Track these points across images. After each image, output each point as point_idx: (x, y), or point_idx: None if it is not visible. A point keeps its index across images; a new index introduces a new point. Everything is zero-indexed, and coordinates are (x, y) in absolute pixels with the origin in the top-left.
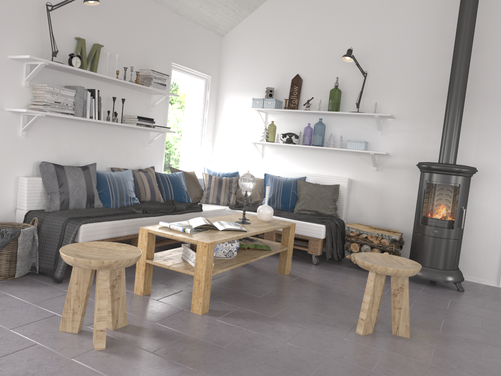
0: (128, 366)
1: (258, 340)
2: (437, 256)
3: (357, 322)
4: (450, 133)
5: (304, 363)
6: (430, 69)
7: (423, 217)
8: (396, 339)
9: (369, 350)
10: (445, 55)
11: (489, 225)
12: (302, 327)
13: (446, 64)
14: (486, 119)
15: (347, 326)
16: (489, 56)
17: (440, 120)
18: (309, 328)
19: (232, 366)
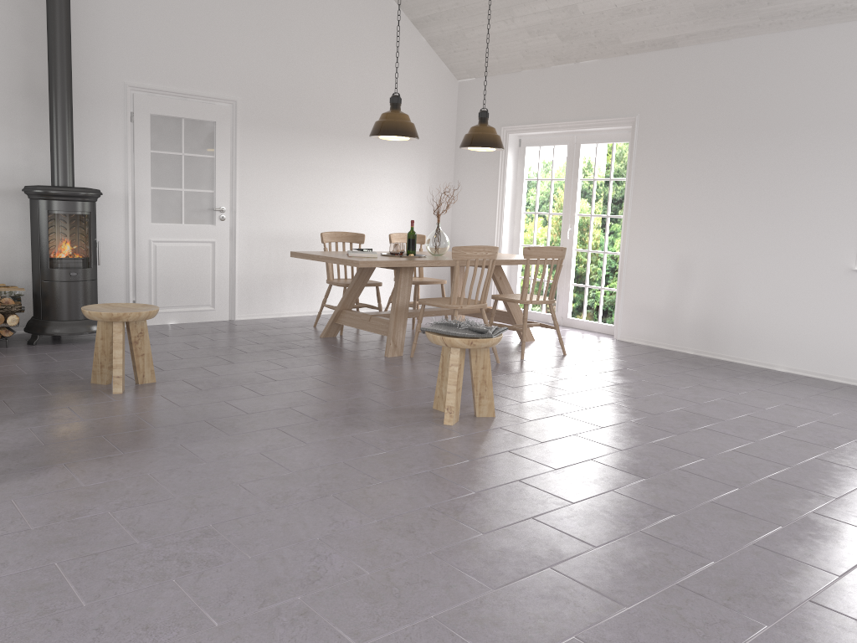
0: (8, 488)
1: (58, 429)
2: (80, 305)
3: (96, 387)
4: (66, 147)
5: (131, 423)
6: (1, 49)
7: (54, 258)
8: (149, 385)
9: (151, 399)
10: (19, 33)
11: (109, 257)
12: (63, 408)
13: (24, 47)
14: (86, 126)
15: (96, 393)
16: (77, 45)
17: (27, 125)
18: (71, 406)
19: (89, 448)
